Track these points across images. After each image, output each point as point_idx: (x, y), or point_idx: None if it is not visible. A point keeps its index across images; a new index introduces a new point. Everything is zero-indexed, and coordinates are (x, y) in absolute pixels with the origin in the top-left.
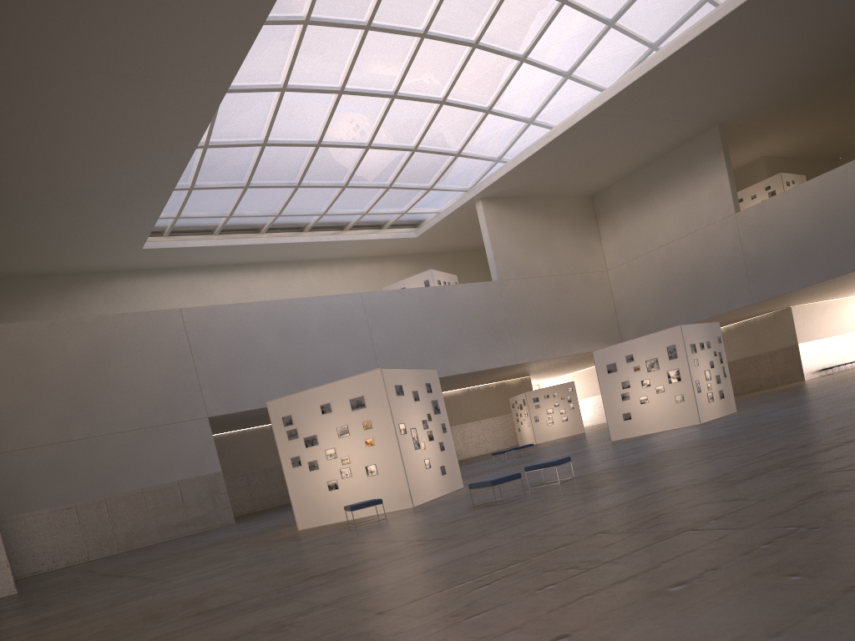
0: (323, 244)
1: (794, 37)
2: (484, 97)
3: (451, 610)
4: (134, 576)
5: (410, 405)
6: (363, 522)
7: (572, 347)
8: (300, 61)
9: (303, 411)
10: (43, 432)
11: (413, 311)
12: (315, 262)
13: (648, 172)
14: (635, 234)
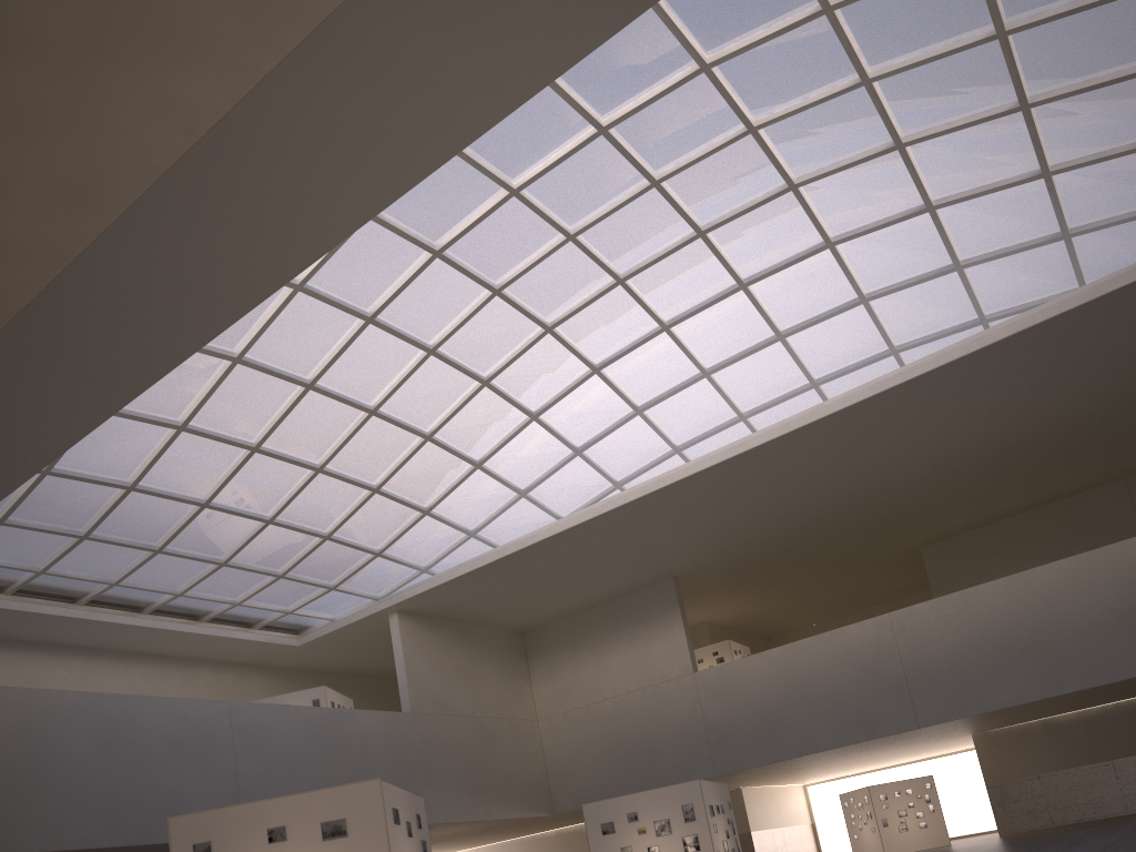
0: (168, 633)
1: (764, 504)
2: (425, 495)
3: None
4: None
5: (404, 841)
6: None
7: (496, 809)
8: (213, 401)
9: (234, 837)
10: None
11: (299, 736)
12: (146, 656)
13: (592, 614)
14: (575, 681)
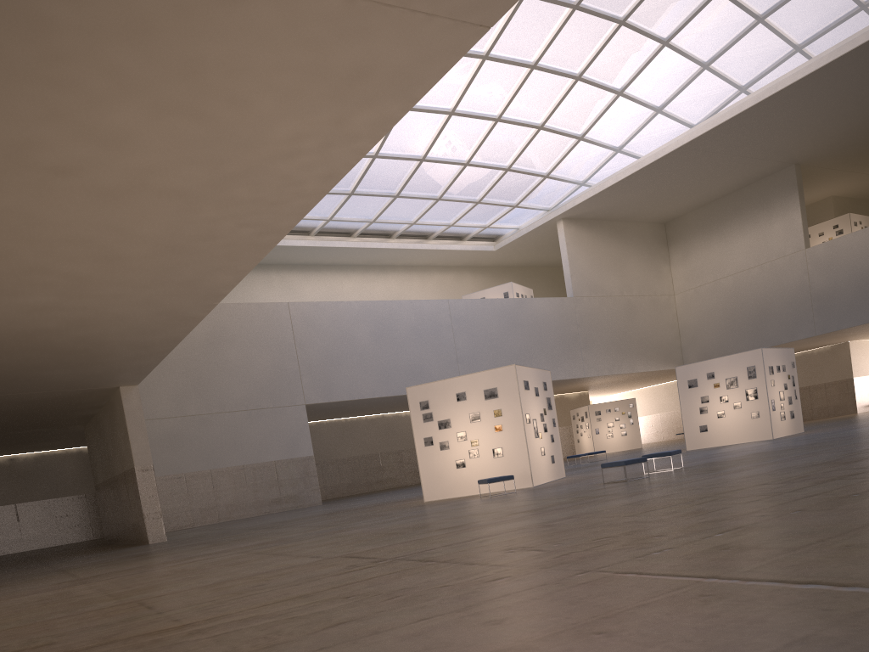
0: (409, 251)
1: None
2: (579, 125)
3: (687, 512)
4: (294, 526)
5: (532, 399)
6: (492, 495)
7: (636, 365)
8: None
9: (439, 398)
10: (162, 406)
11: (494, 320)
12: (397, 268)
13: (722, 204)
14: (705, 261)
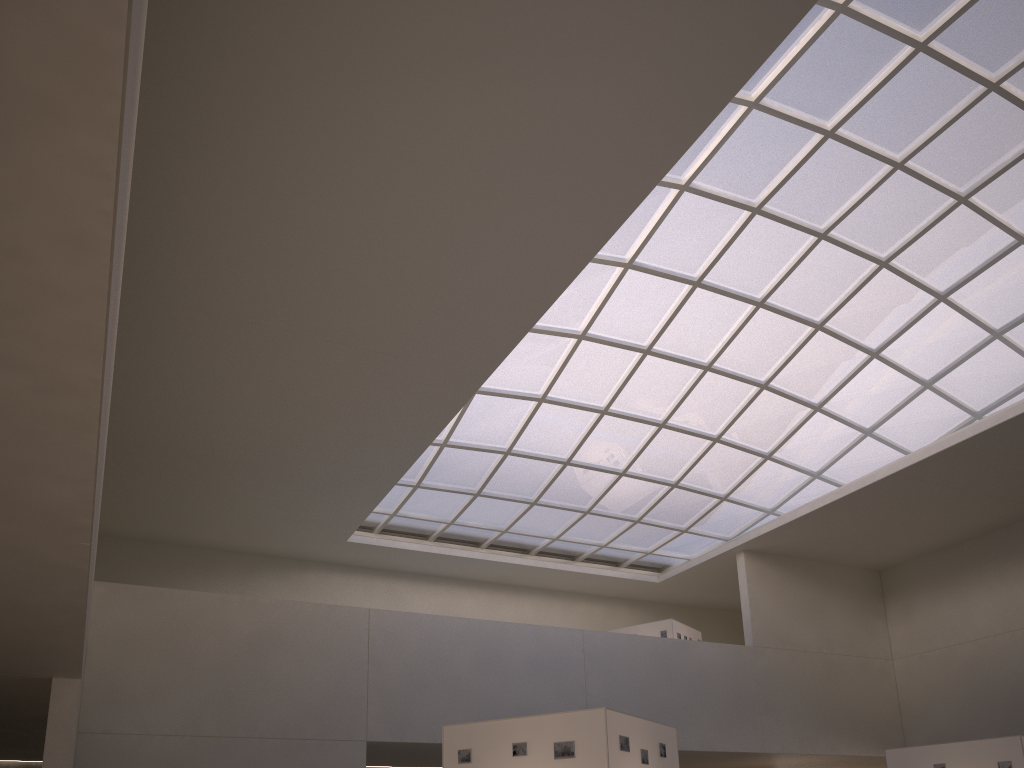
0: (548, 571)
1: None
2: (765, 441)
3: None
4: None
5: (635, 767)
6: None
7: (839, 745)
8: (565, 374)
9: (488, 747)
10: (169, 719)
11: (642, 663)
12: (534, 590)
13: (955, 552)
14: (934, 621)
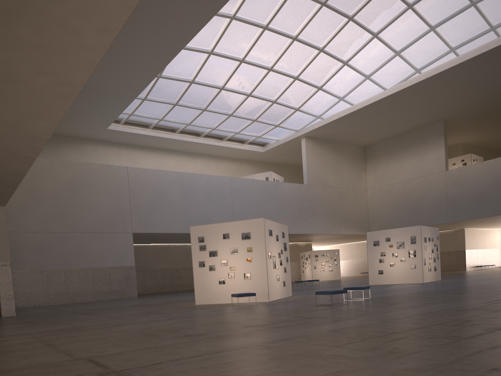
0: (210, 145)
1: (496, 80)
2: (319, 80)
3: (386, 350)
4: (99, 315)
5: (274, 242)
6: (240, 305)
7: (341, 230)
8: (223, 39)
9: (211, 235)
10: (34, 224)
11: (258, 193)
12: (202, 155)
13: (399, 139)
14: (386, 172)
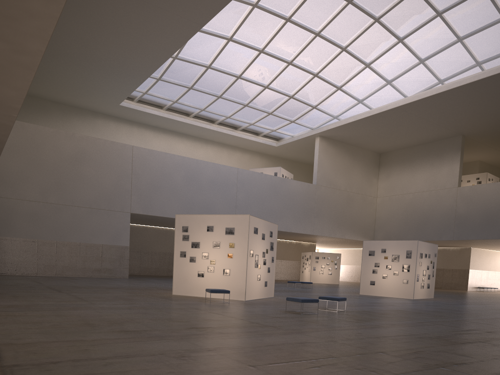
0: (223, 134)
1: None
2: (339, 80)
3: None
4: (69, 294)
5: (259, 241)
6: (214, 301)
7: (345, 234)
8: (244, 26)
9: (196, 226)
10: (31, 193)
11: (264, 187)
12: (214, 143)
13: (415, 149)
14: (398, 182)
